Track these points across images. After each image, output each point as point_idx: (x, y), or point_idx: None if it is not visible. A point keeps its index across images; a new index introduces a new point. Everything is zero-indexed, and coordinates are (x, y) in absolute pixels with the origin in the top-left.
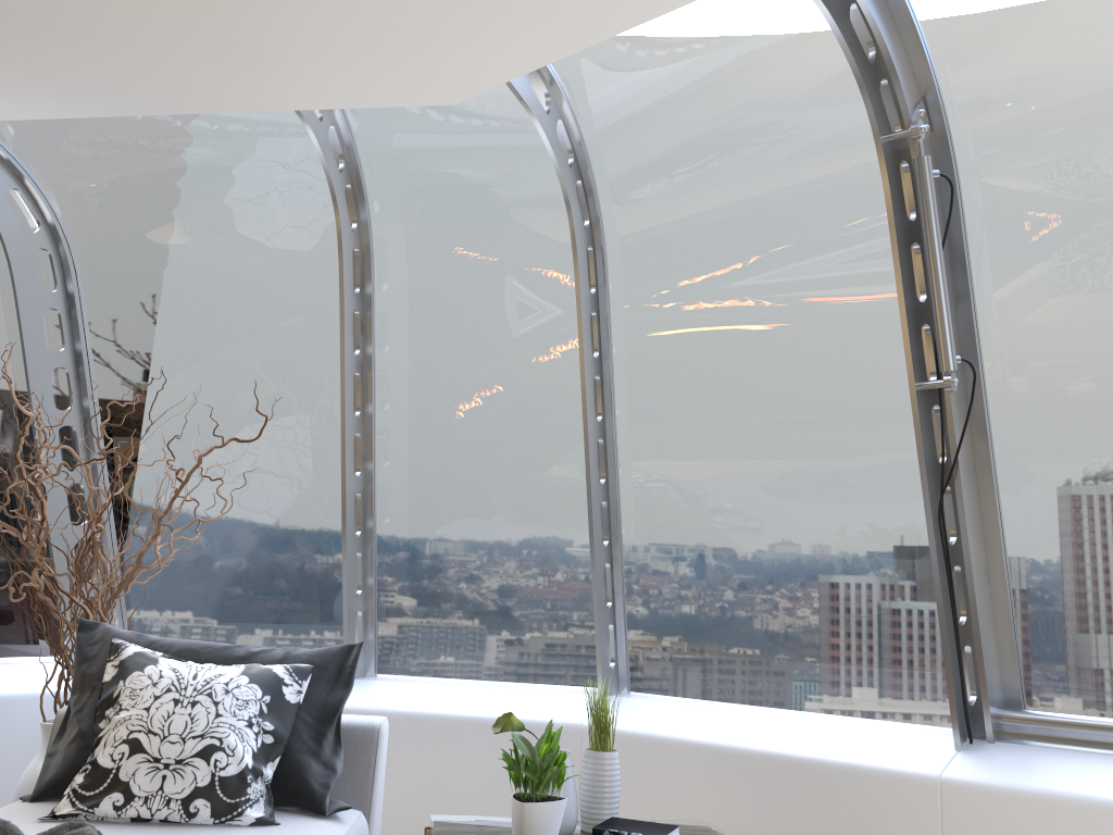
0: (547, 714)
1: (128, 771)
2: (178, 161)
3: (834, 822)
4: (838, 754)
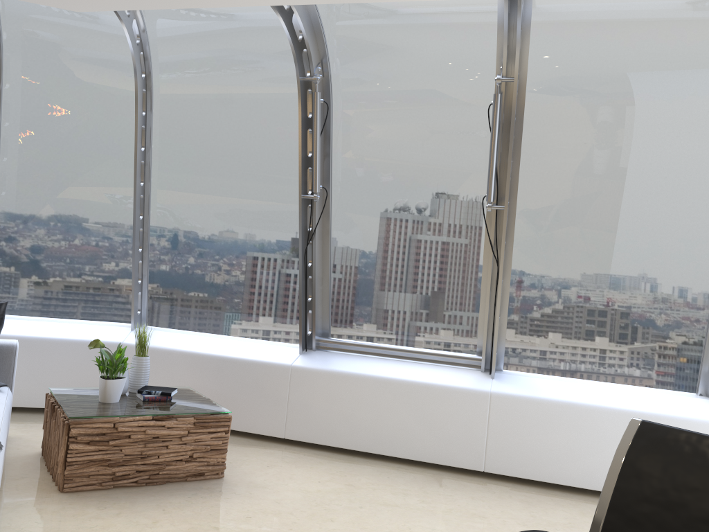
0: (103, 338)
1: None
2: None
3: (245, 385)
4: (250, 356)
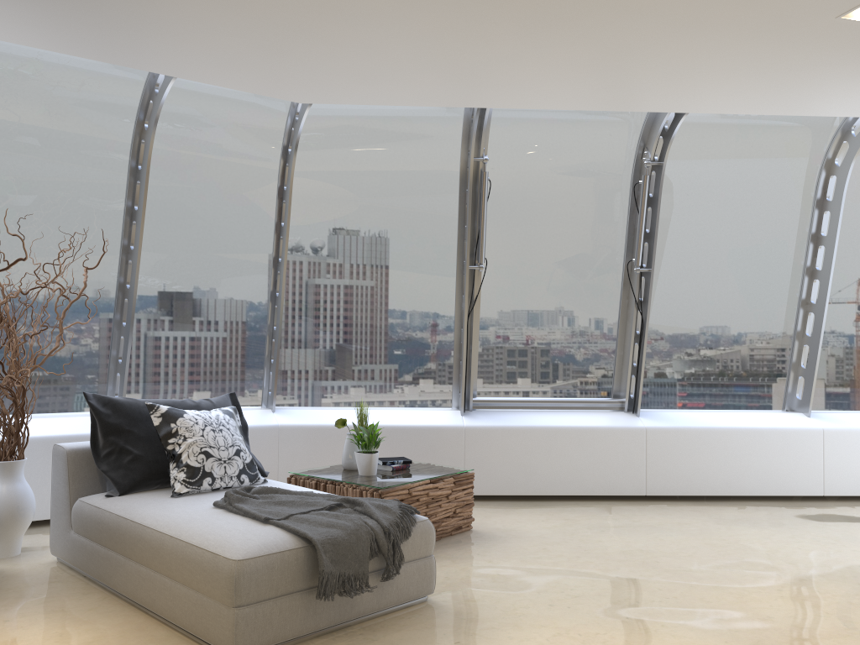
0: (257, 422)
1: (209, 466)
2: (21, 56)
3: (419, 450)
4: (419, 422)
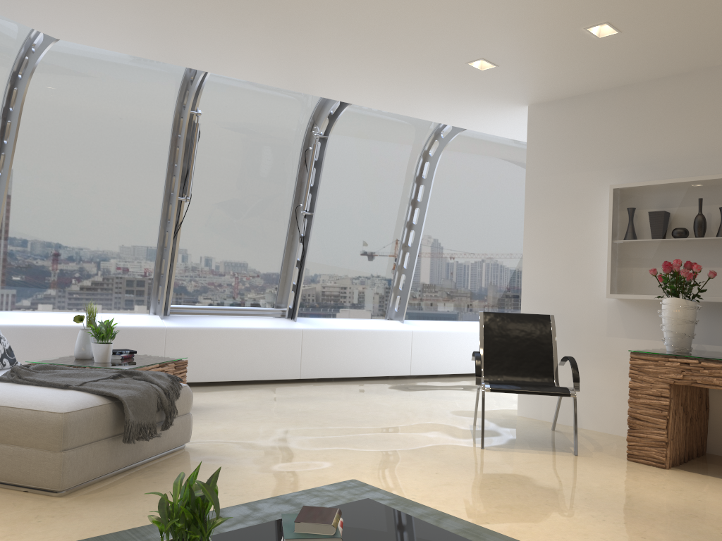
0: None
1: None
2: None
3: (126, 347)
4: (126, 324)
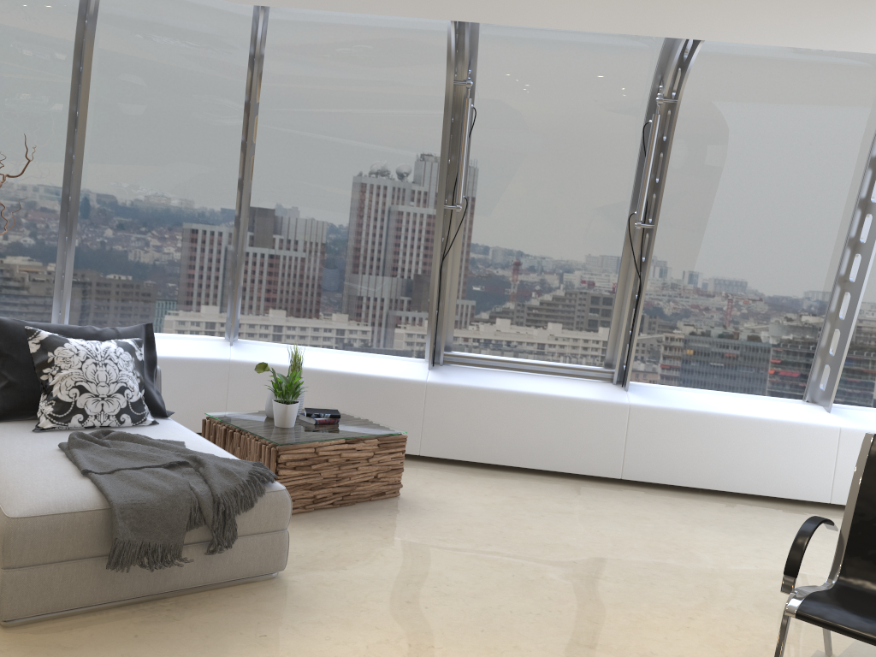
0: (207, 355)
1: (82, 402)
2: None
3: (375, 403)
4: (379, 372)
